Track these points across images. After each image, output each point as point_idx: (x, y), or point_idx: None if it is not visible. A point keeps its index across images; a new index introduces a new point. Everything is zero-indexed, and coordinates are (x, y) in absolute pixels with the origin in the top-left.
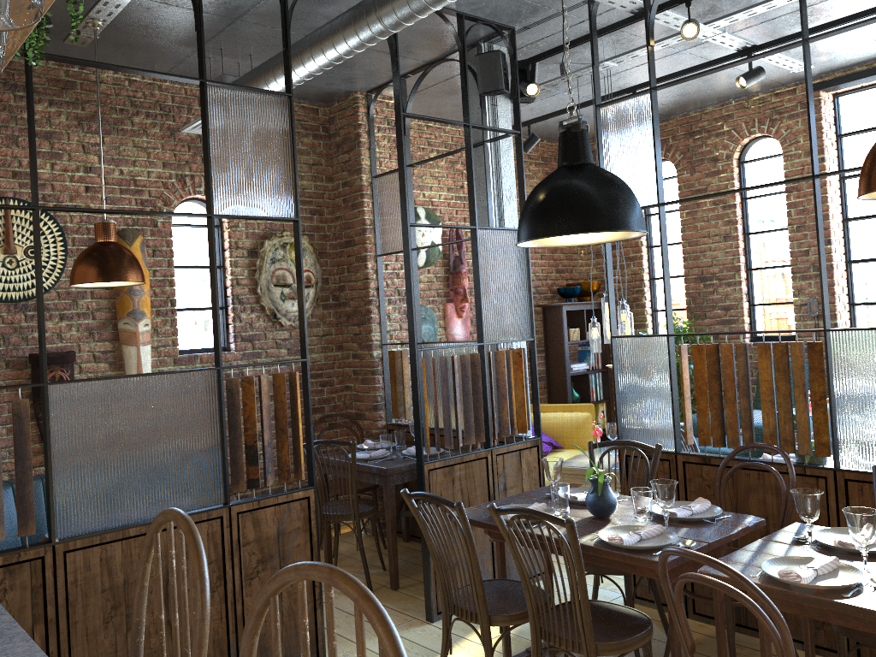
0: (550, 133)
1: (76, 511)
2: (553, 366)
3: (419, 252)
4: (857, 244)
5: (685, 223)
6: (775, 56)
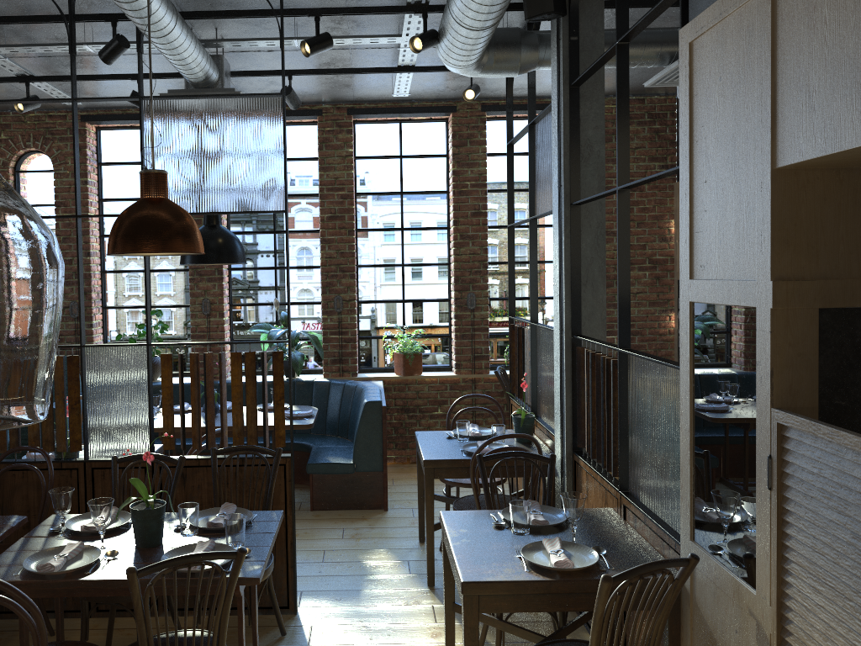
0: None
1: None
2: None
3: None
4: (110, 257)
5: None
6: (50, 88)
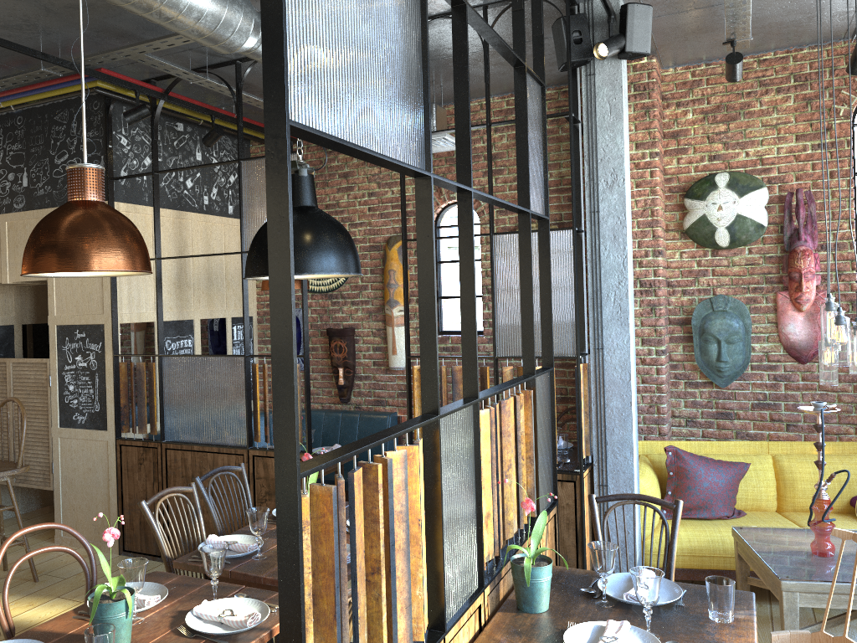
0: None
1: (174, 428)
2: None
3: (715, 230)
4: None
5: None
6: None
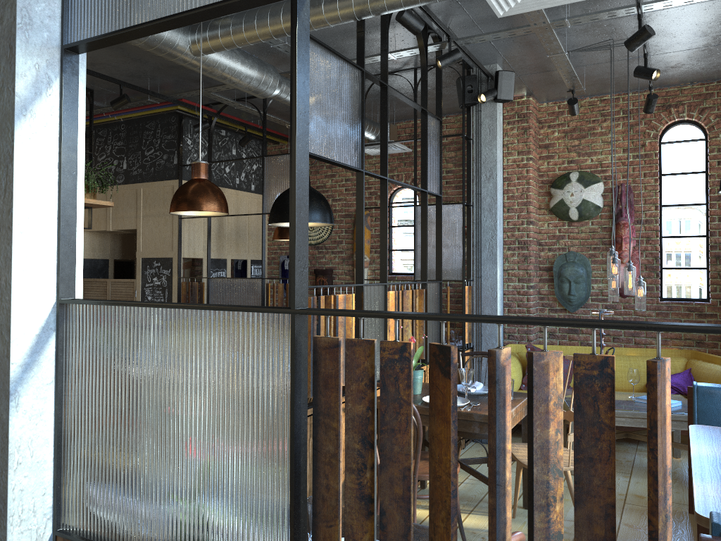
0: None
1: None
2: None
3: (569, 209)
4: None
5: None
6: None
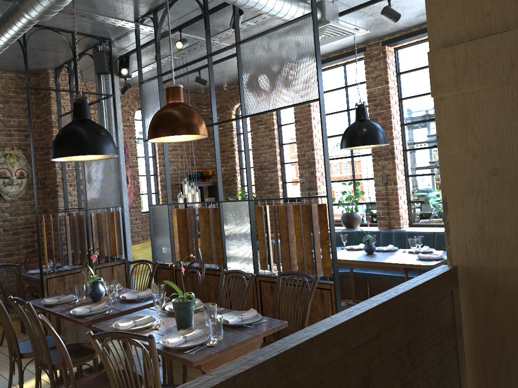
0: (184, 89)
1: None
2: None
3: None
4: (329, 150)
5: (253, 139)
6: None
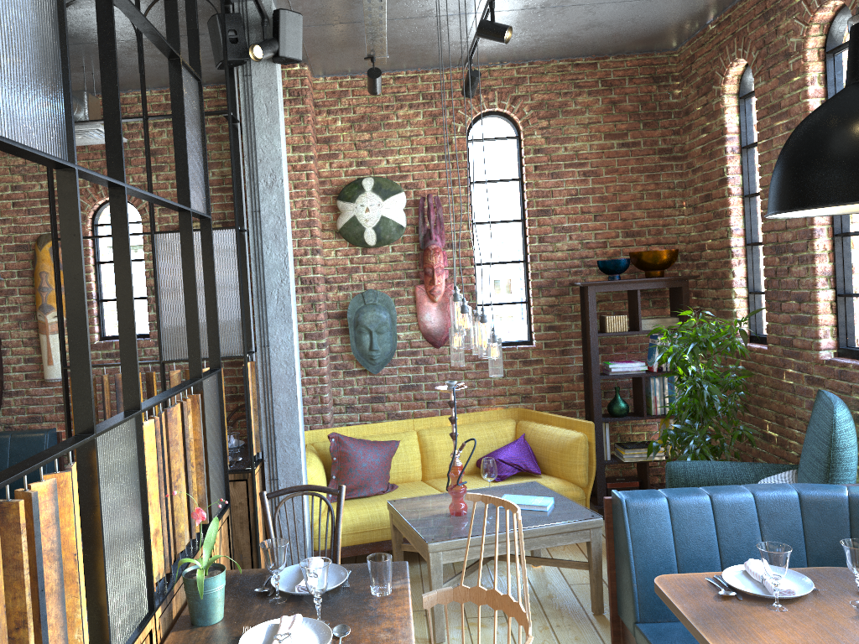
0: (599, 48)
1: None
2: (589, 364)
3: (364, 230)
4: None
5: (762, 161)
6: None
